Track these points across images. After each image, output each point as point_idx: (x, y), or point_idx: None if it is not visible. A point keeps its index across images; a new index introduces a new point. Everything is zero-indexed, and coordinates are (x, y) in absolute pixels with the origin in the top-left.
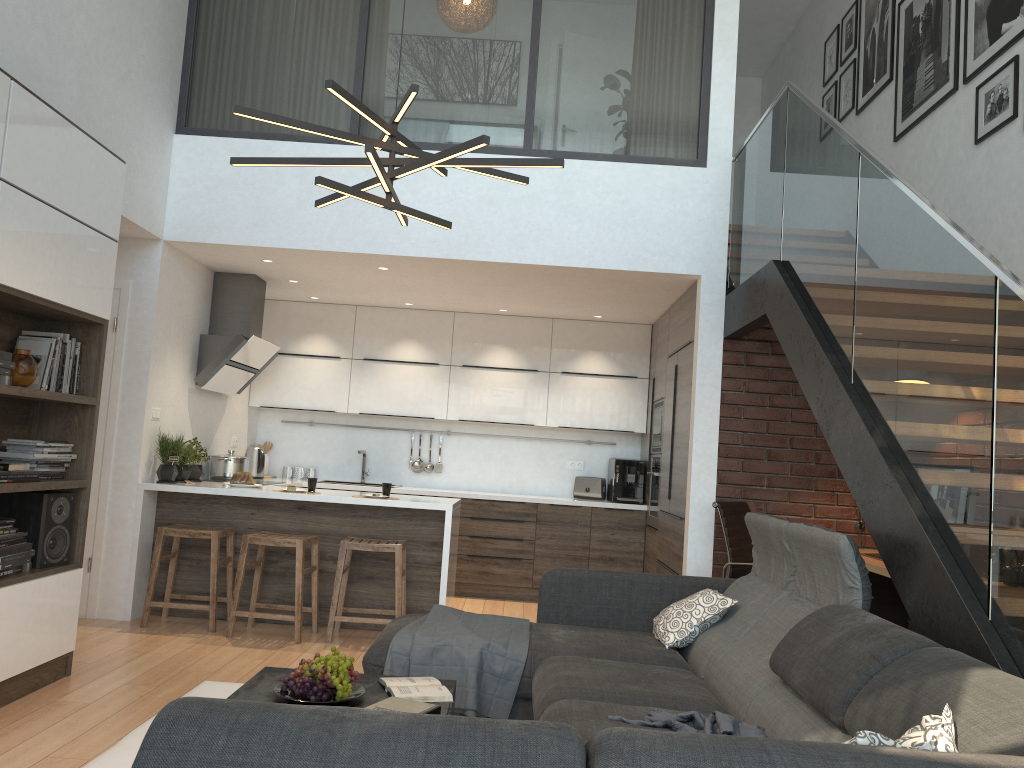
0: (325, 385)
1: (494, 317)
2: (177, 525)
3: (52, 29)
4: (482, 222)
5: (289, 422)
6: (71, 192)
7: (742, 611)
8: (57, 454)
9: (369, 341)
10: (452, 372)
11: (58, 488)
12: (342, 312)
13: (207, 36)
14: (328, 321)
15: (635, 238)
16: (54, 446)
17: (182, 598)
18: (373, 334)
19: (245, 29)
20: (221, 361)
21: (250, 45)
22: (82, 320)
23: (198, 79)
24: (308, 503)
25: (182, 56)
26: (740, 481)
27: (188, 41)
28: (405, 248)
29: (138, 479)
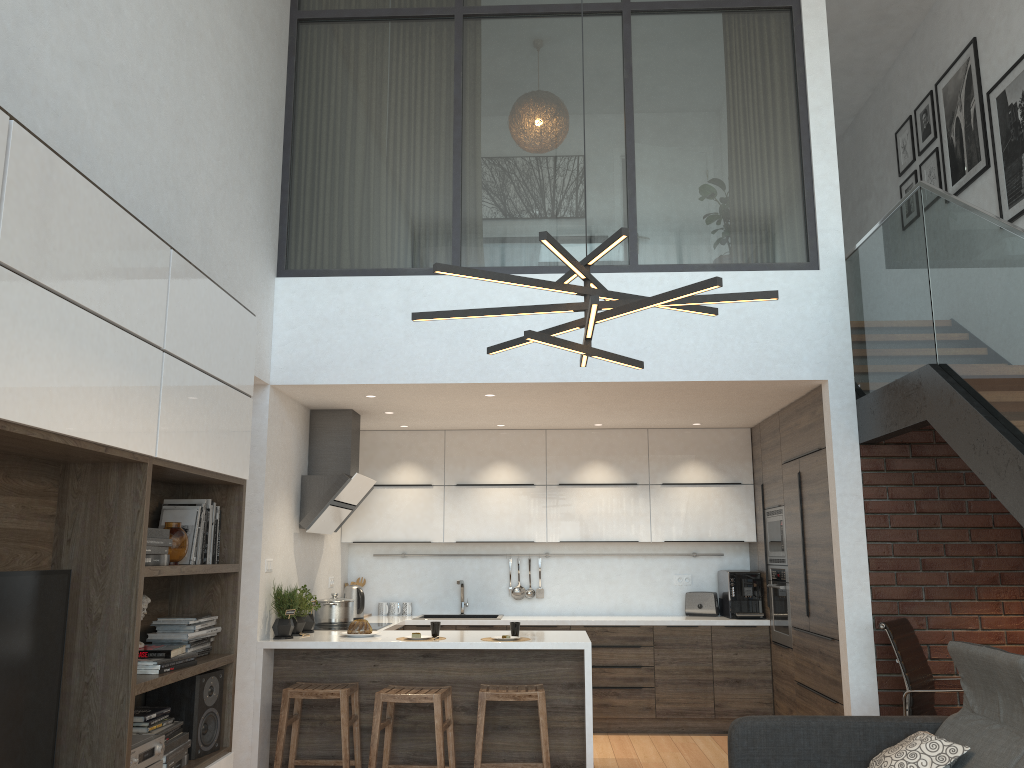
0: (418, 515)
1: (587, 432)
2: (299, 684)
3: (180, 189)
4: (595, 342)
5: (381, 555)
6: (217, 353)
7: (978, 760)
8: (205, 630)
9: (460, 466)
10: (548, 492)
11: (211, 668)
12: (431, 438)
13: (302, 179)
14: (417, 448)
15: (754, 347)
16: (202, 621)
17: (307, 764)
18: (464, 458)
19: (340, 169)
20: (326, 502)
21: (346, 184)
22: (223, 483)
23: (296, 221)
24: (433, 650)
25: (279, 200)
26: (896, 595)
27: (284, 185)
28: (518, 374)
29: (257, 637)
